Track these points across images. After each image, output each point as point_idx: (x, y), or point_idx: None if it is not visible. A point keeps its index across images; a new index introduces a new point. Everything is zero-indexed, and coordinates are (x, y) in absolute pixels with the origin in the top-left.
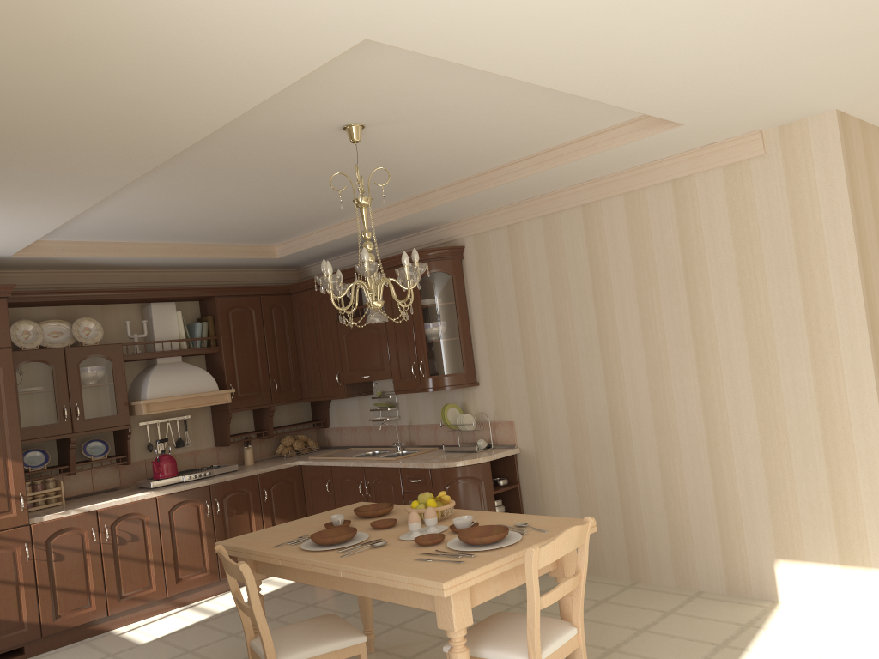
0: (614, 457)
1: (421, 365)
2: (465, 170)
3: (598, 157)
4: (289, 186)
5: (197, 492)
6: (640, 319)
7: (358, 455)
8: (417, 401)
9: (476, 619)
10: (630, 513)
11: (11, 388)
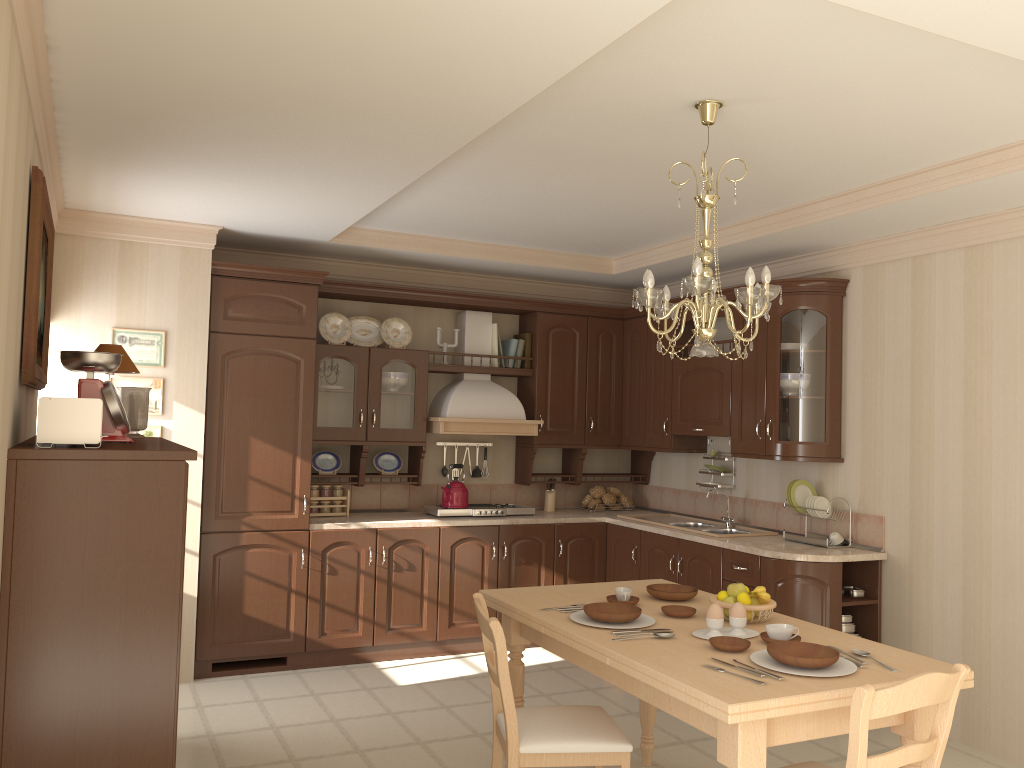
0: None
1: (769, 426)
2: (860, 175)
3: None
4: (628, 182)
5: (485, 530)
6: None
7: (676, 523)
8: (759, 470)
9: (790, 760)
10: None
11: (310, 382)
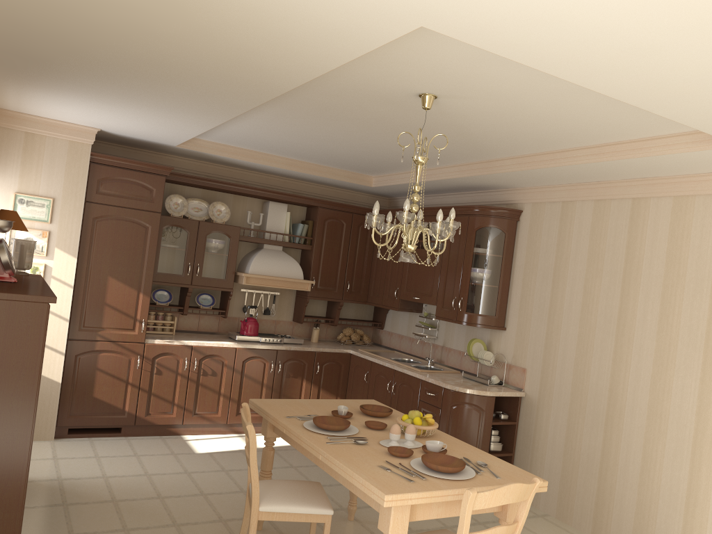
0: (604, 426)
1: (461, 301)
2: (530, 147)
3: (652, 159)
4: (379, 133)
5: (267, 352)
6: (659, 313)
7: (396, 358)
8: (453, 328)
9: (444, 522)
10: (605, 479)
11: (154, 242)
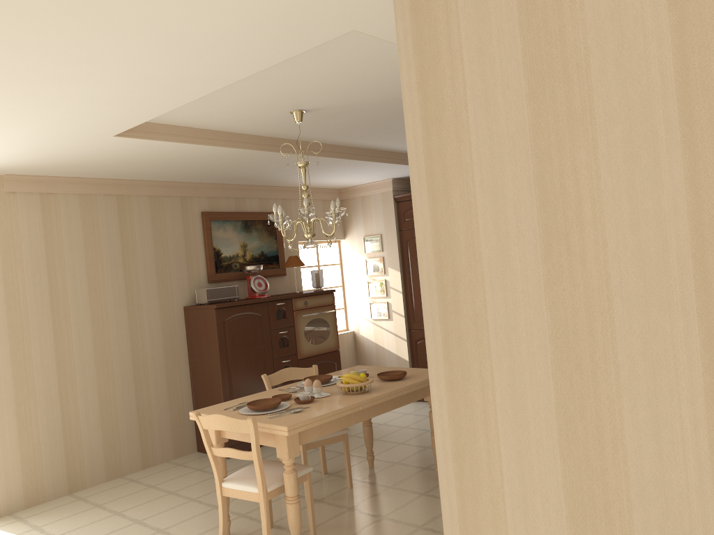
0: None
1: None
2: None
3: None
4: None
5: None
6: None
7: None
8: None
9: None
10: None
11: None
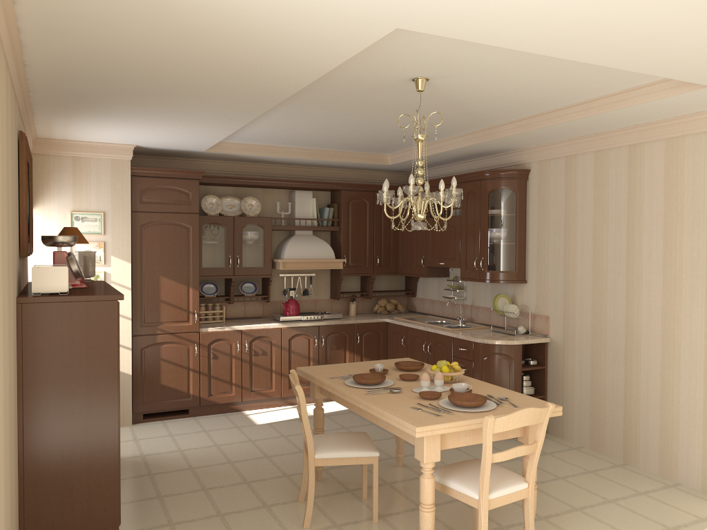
0: (624, 360)
1: (482, 261)
2: (525, 111)
3: (637, 108)
4: (385, 116)
5: (310, 329)
6: (663, 249)
7: (429, 321)
8: (479, 287)
9: None
10: (630, 407)
11: (196, 240)
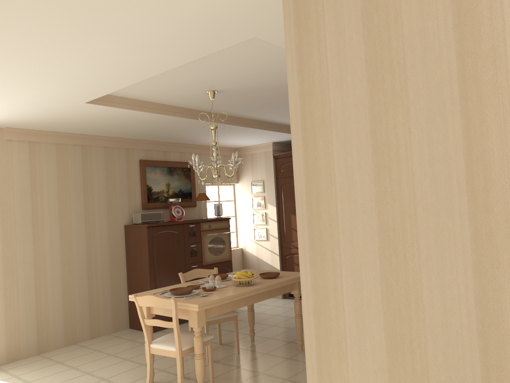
0: None
1: None
2: None
3: None
4: None
5: None
6: None
7: None
8: None
9: None
10: None
11: None
